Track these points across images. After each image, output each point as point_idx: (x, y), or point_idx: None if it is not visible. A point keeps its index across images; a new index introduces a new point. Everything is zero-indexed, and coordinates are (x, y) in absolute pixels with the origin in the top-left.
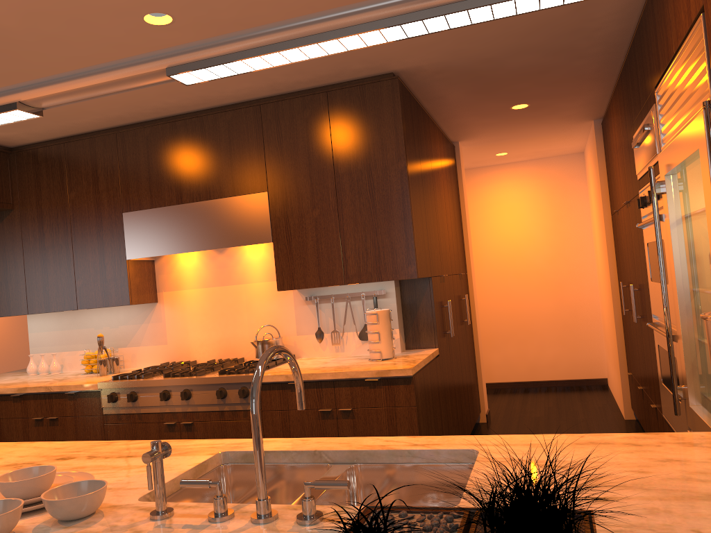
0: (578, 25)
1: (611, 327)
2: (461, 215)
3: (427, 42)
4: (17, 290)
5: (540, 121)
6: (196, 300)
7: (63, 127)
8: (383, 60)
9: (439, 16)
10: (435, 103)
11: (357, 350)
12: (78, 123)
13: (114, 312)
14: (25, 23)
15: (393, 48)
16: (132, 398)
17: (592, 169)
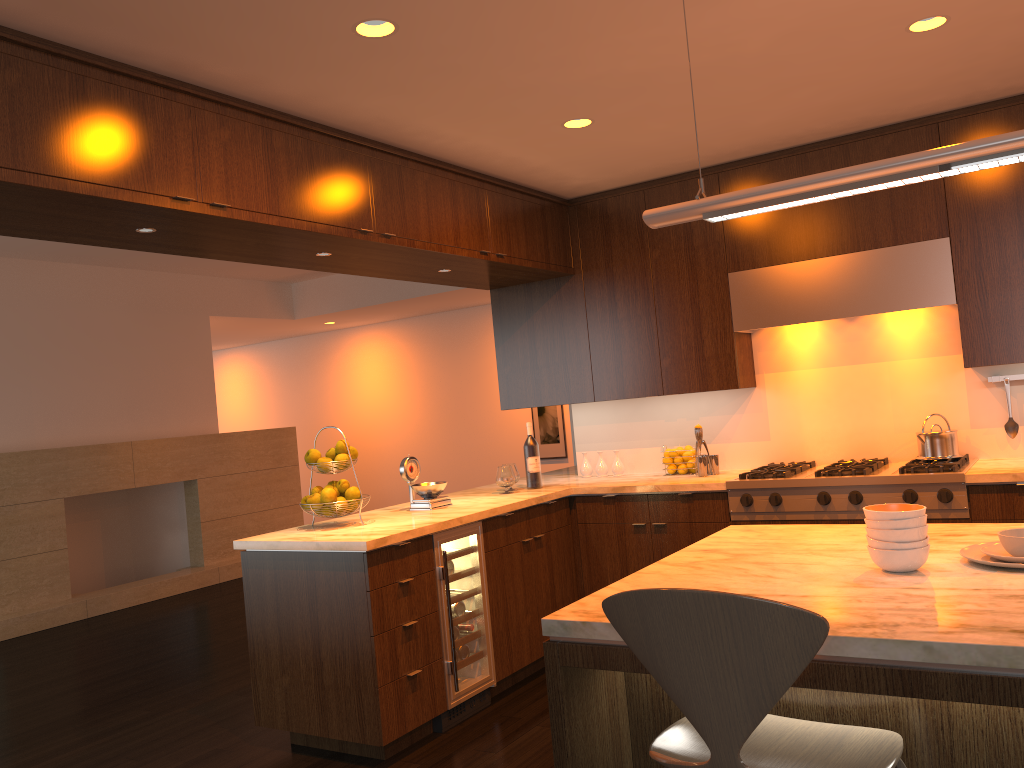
0: None
1: None
2: None
3: None
4: (579, 372)
5: None
6: (813, 384)
7: (655, 169)
8: None
9: None
10: None
11: None
12: (676, 164)
13: (693, 400)
14: (769, 46)
15: None
16: (776, 501)
17: None
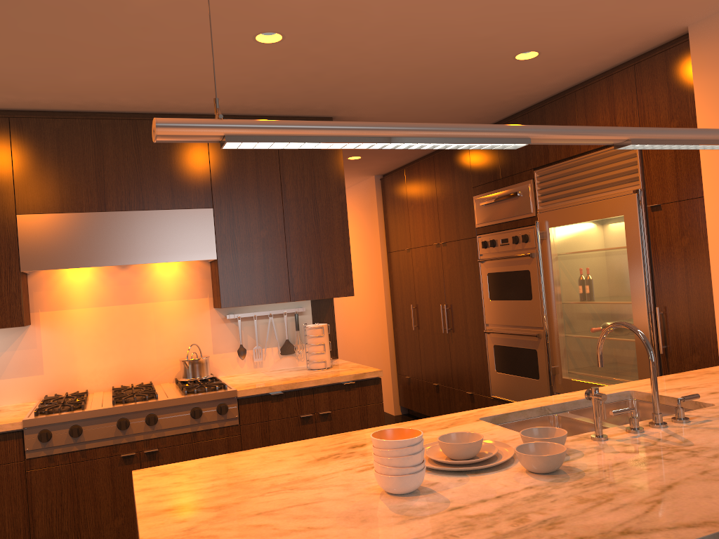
0: (474, 114)
1: (374, 343)
2: None
3: (389, 103)
4: None
5: (345, 171)
6: (88, 321)
7: None
8: (344, 107)
9: None
10: None
11: (275, 364)
12: None
13: None
14: (157, 5)
15: (365, 101)
16: (78, 433)
17: (355, 214)
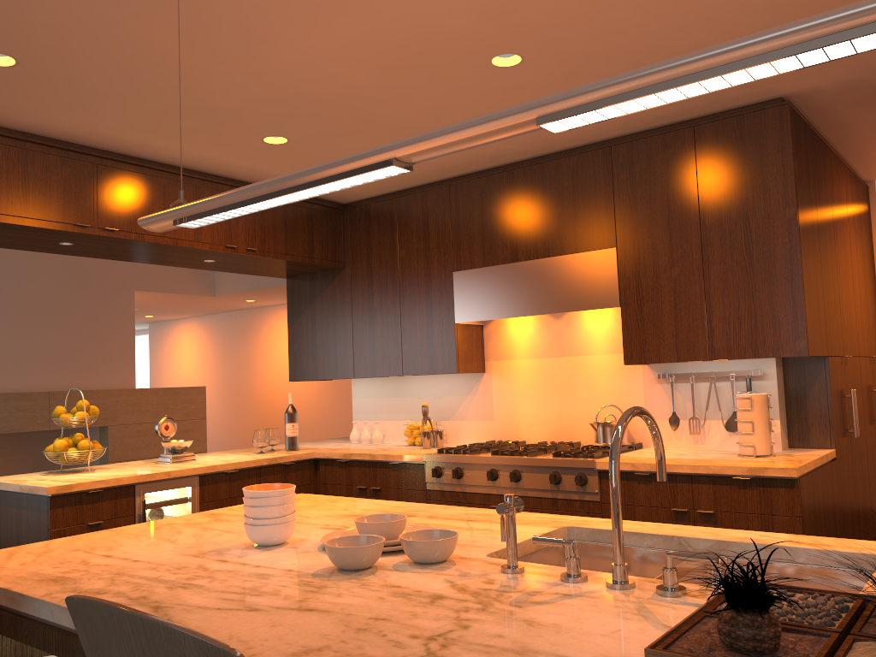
0: None
1: None
2: (875, 278)
3: None
4: (344, 352)
5: None
6: (527, 372)
7: (397, 180)
8: (769, 82)
9: (842, 41)
10: (841, 131)
11: (722, 443)
12: (411, 176)
13: (439, 381)
14: (376, 77)
15: None
16: (457, 475)
17: None
